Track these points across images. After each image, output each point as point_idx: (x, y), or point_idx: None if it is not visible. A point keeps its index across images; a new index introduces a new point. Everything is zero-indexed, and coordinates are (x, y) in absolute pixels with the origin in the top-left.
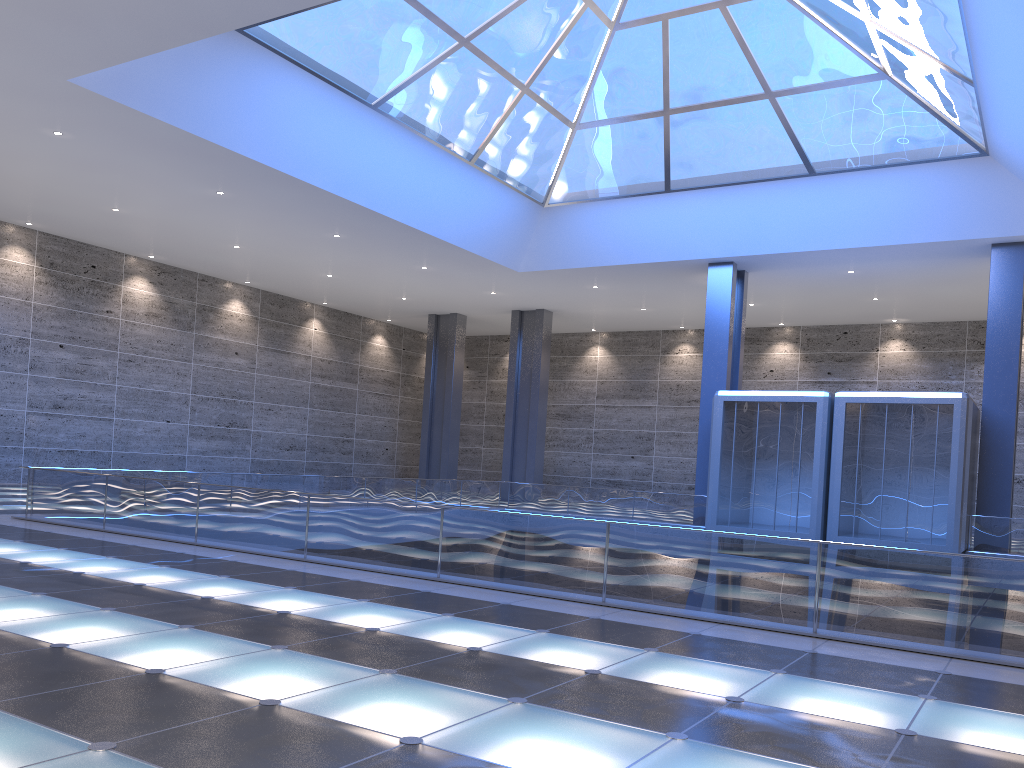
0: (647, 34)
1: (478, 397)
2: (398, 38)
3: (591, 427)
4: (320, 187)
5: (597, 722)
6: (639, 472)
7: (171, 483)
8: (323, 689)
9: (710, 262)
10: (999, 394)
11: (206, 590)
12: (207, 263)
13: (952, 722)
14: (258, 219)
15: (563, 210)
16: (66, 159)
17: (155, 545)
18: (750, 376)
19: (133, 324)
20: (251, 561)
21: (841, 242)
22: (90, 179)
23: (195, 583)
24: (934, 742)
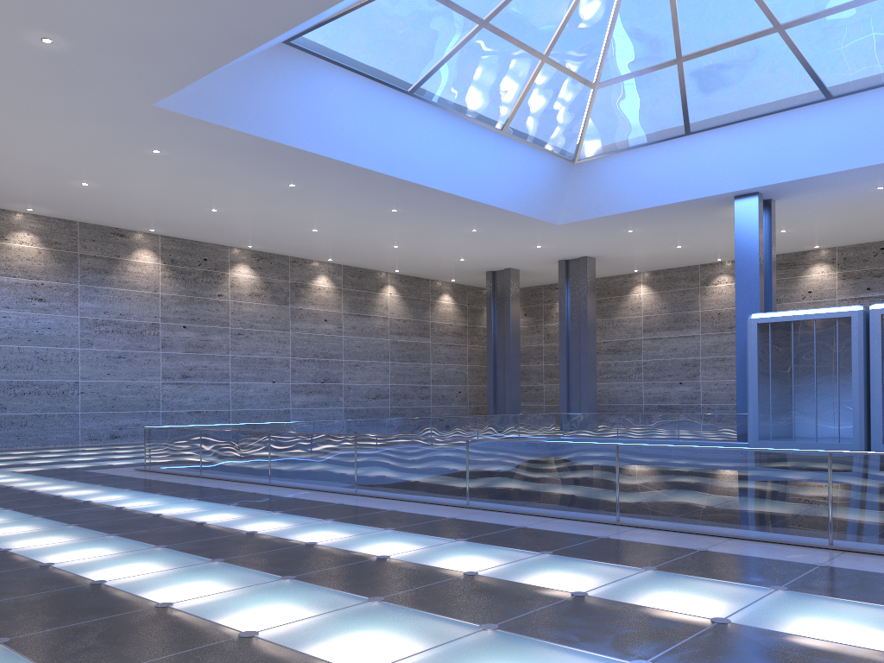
0: None
1: (536, 340)
2: (424, 29)
3: (640, 359)
4: (372, 169)
5: (561, 650)
6: (688, 396)
7: (248, 433)
8: (305, 619)
9: (736, 195)
10: None
11: (254, 525)
12: (295, 247)
13: None
14: (327, 204)
15: (592, 164)
16: (167, 172)
17: (235, 487)
18: (789, 299)
19: (240, 304)
20: (309, 497)
21: (865, 160)
22: (189, 187)
23: (249, 519)
24: None
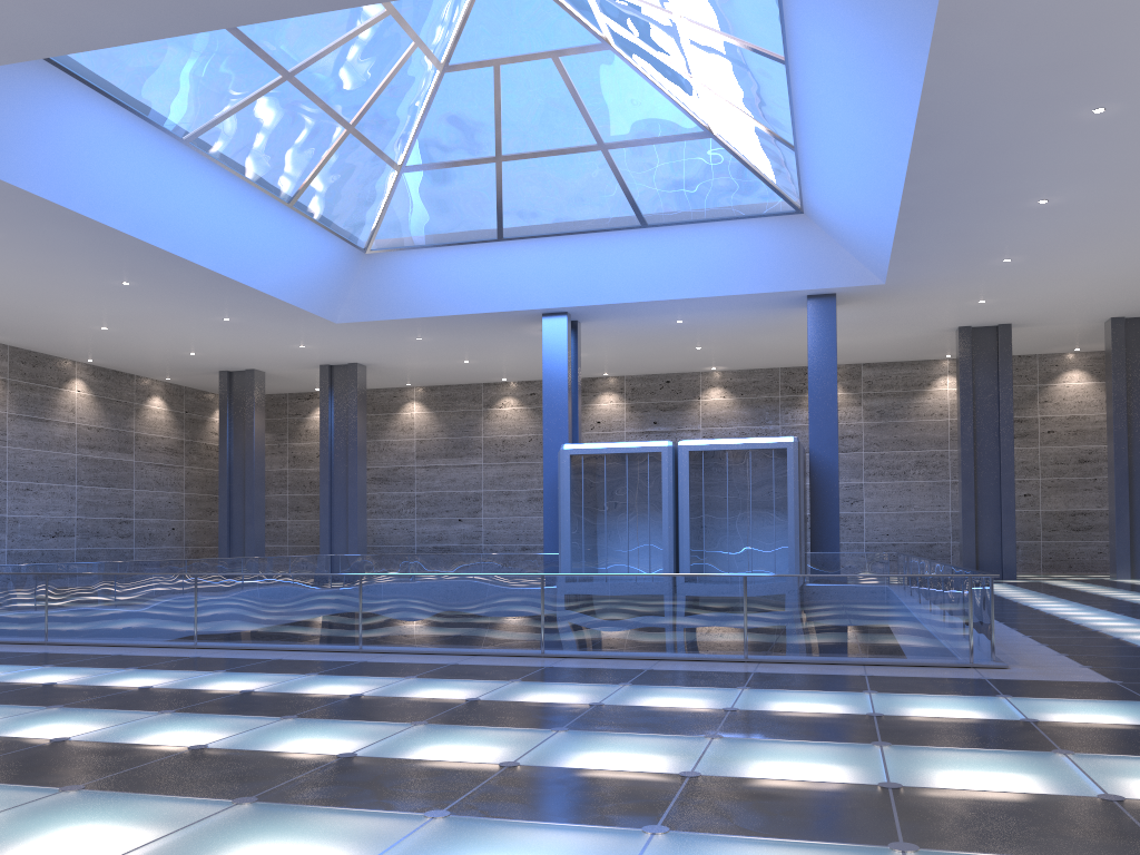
0: (478, 78)
1: (279, 463)
2: (216, 68)
3: (412, 490)
4: (118, 229)
5: (642, 735)
6: (468, 536)
7: (6, 576)
8: (380, 741)
9: (544, 312)
10: (823, 437)
11: (133, 681)
12: None
13: (901, 705)
14: (28, 263)
15: (387, 257)
16: None
17: None
18: None
19: None
20: (138, 653)
21: (673, 293)
22: None
23: (110, 677)
24: (899, 718)
